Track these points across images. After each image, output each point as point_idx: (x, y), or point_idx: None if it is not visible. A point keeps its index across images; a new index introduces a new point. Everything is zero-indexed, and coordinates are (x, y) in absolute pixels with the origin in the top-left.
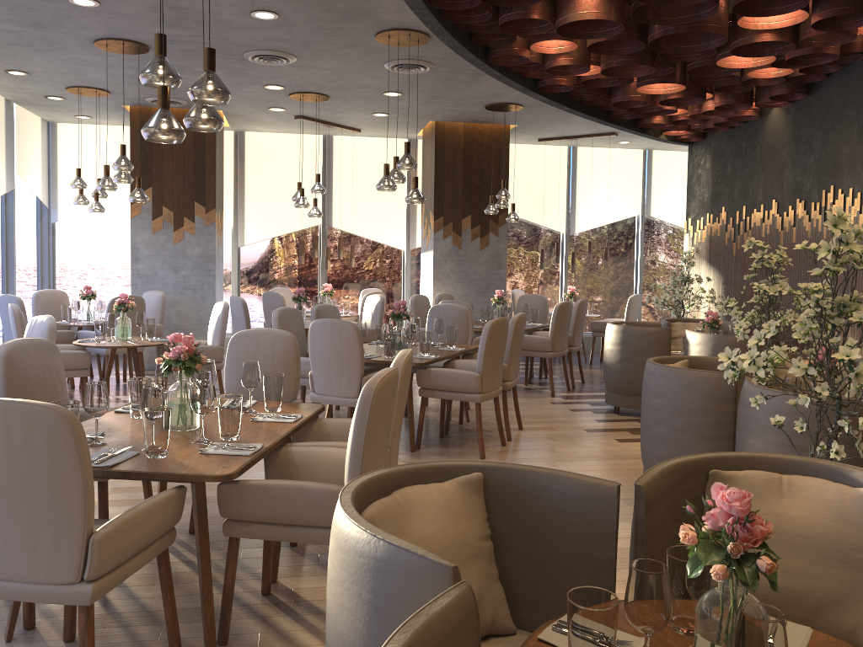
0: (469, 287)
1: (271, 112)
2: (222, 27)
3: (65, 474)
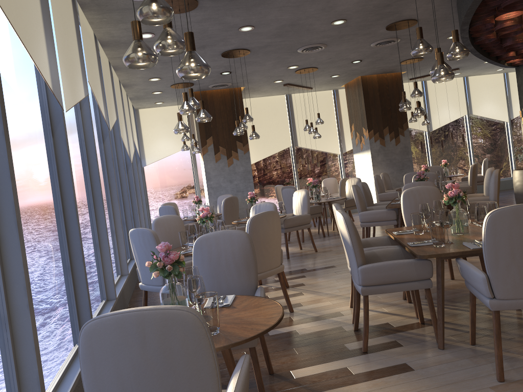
0: (393, 168)
1: (272, 83)
2: (305, 33)
3: None
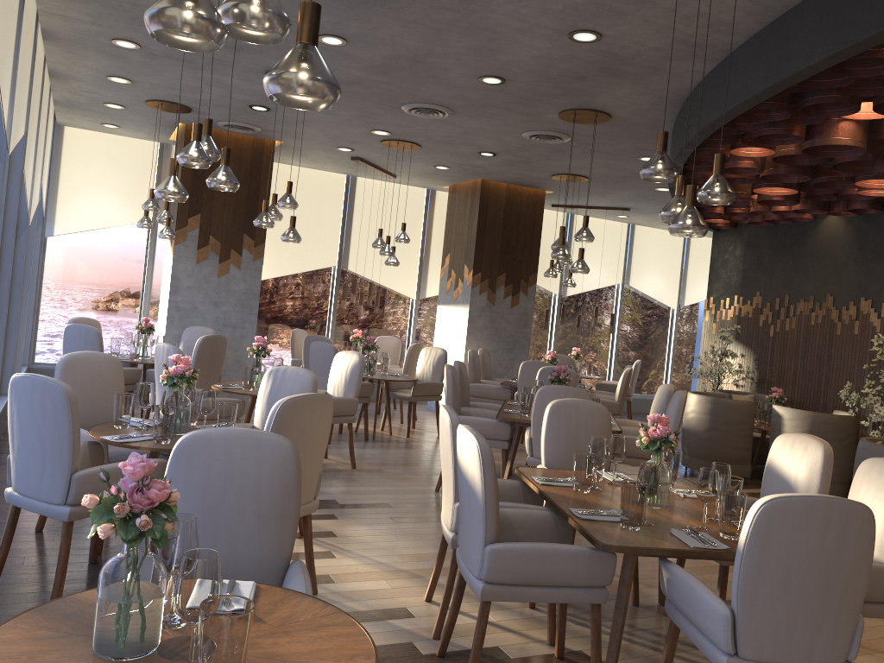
0: (498, 343)
1: (333, 150)
2: (429, 81)
3: (861, 564)
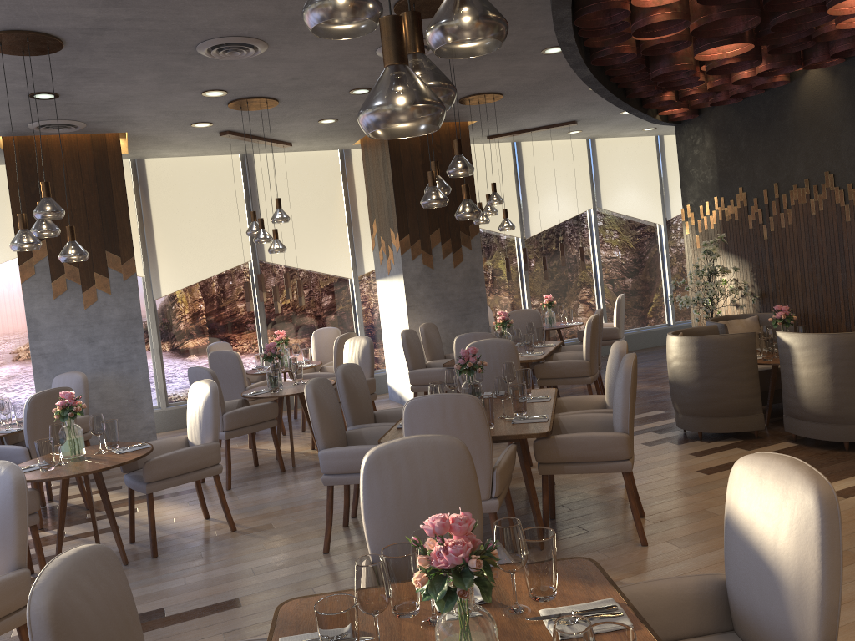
0: (448, 312)
1: (192, 129)
2: (187, 1)
3: None
